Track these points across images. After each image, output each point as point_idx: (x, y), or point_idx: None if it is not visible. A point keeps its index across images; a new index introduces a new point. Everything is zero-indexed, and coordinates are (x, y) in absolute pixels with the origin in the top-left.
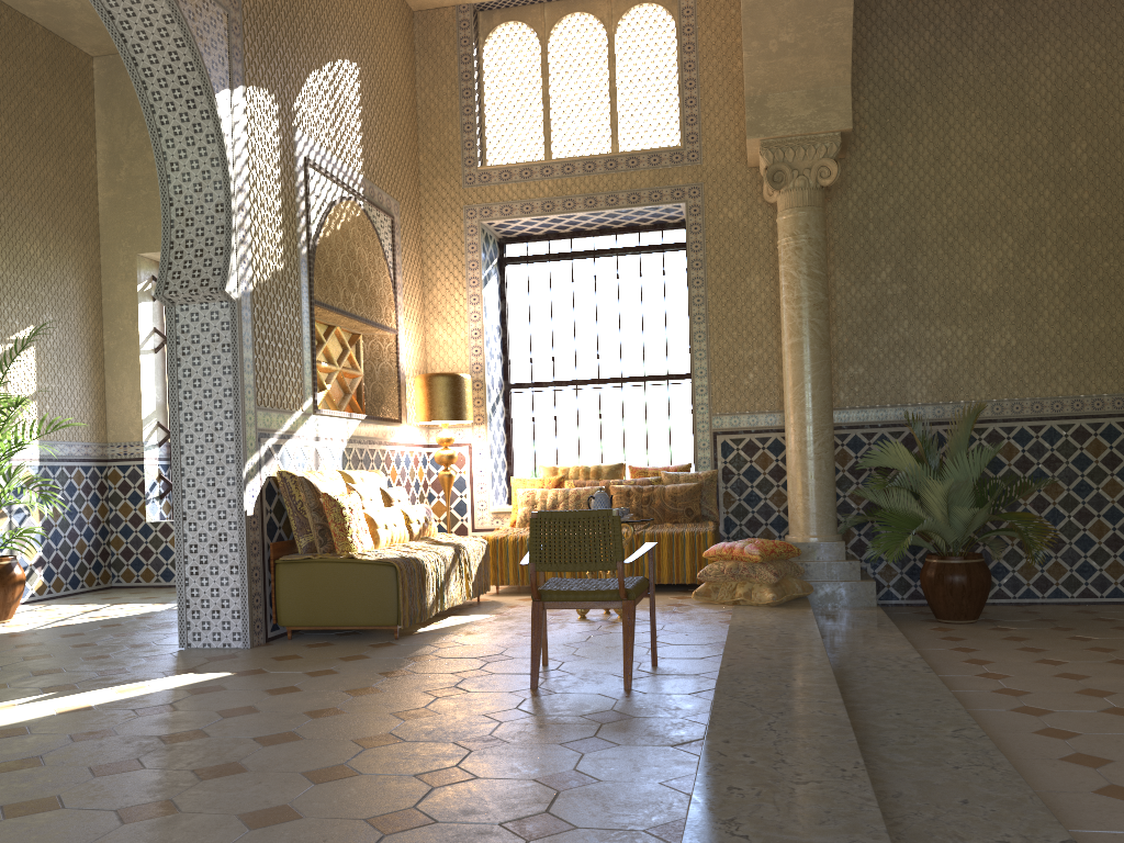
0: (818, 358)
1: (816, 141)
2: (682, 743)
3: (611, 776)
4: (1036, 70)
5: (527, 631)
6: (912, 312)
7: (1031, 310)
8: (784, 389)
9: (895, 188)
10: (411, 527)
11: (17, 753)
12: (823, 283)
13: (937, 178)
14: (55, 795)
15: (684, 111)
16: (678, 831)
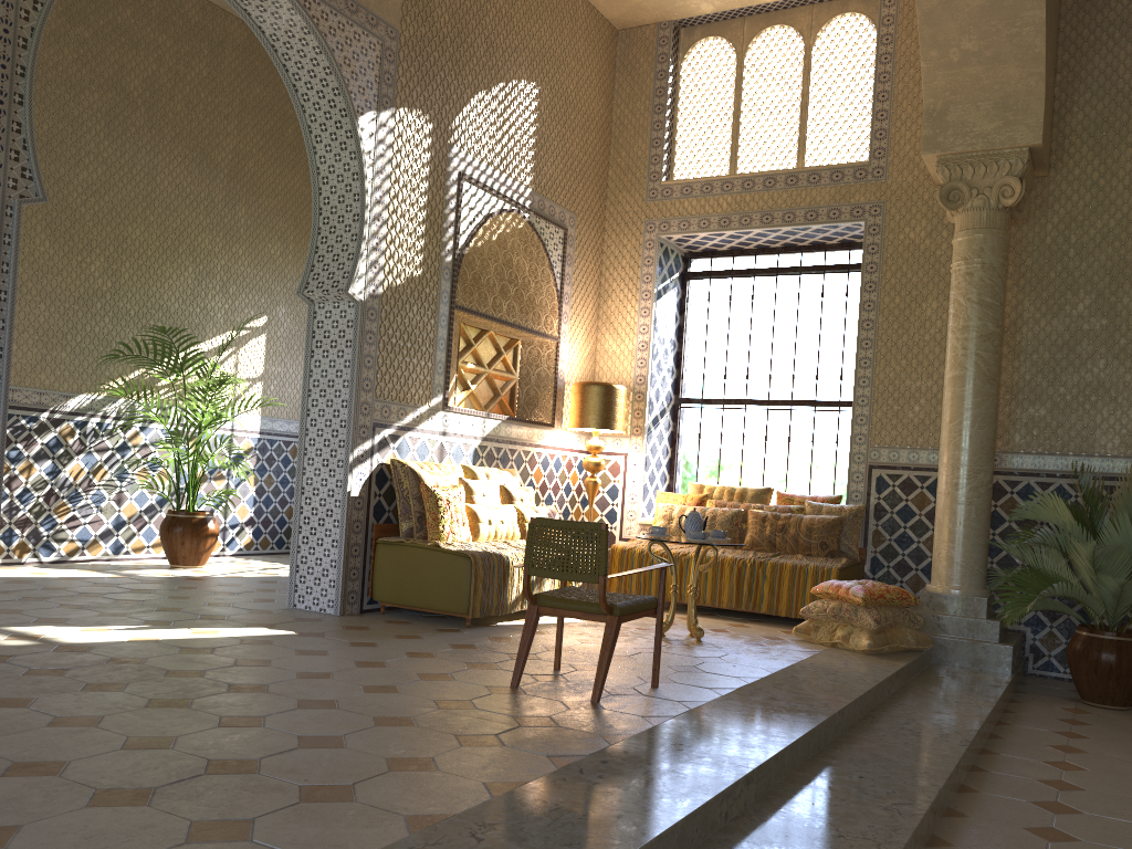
0: (979, 394)
1: (999, 157)
2: (561, 755)
3: (453, 769)
4: None
5: (591, 639)
6: (1111, 350)
7: None
8: (941, 425)
9: (1104, 210)
10: (525, 526)
11: (57, 664)
12: (995, 313)
13: None
14: (36, 697)
15: (873, 125)
16: (431, 822)
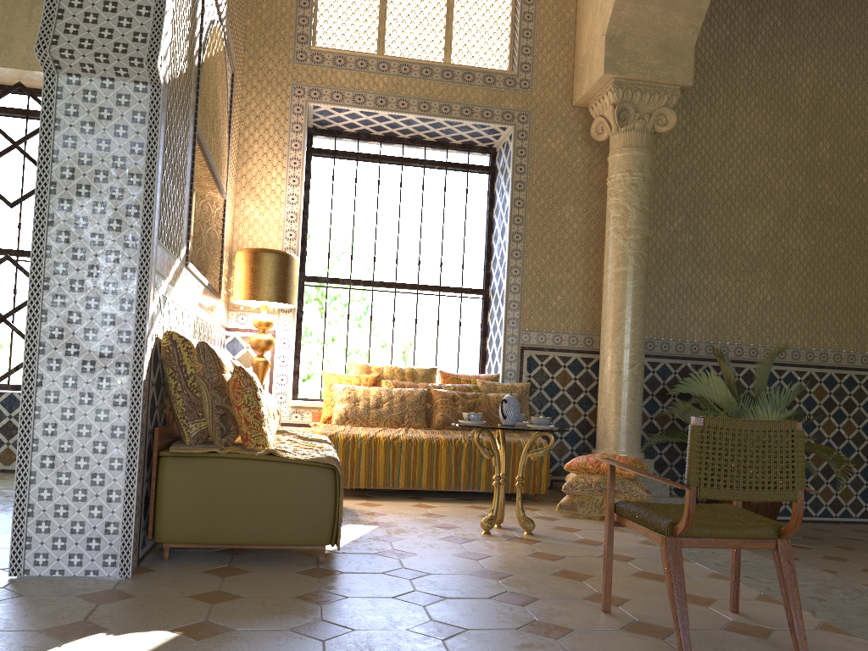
0: (642, 288)
1: (660, 89)
2: None
3: None
4: (800, 77)
5: (463, 552)
6: (696, 260)
7: (783, 273)
8: (605, 313)
9: (690, 150)
10: None
11: None
12: (649, 221)
13: (723, 149)
14: None
15: (520, 40)
16: None
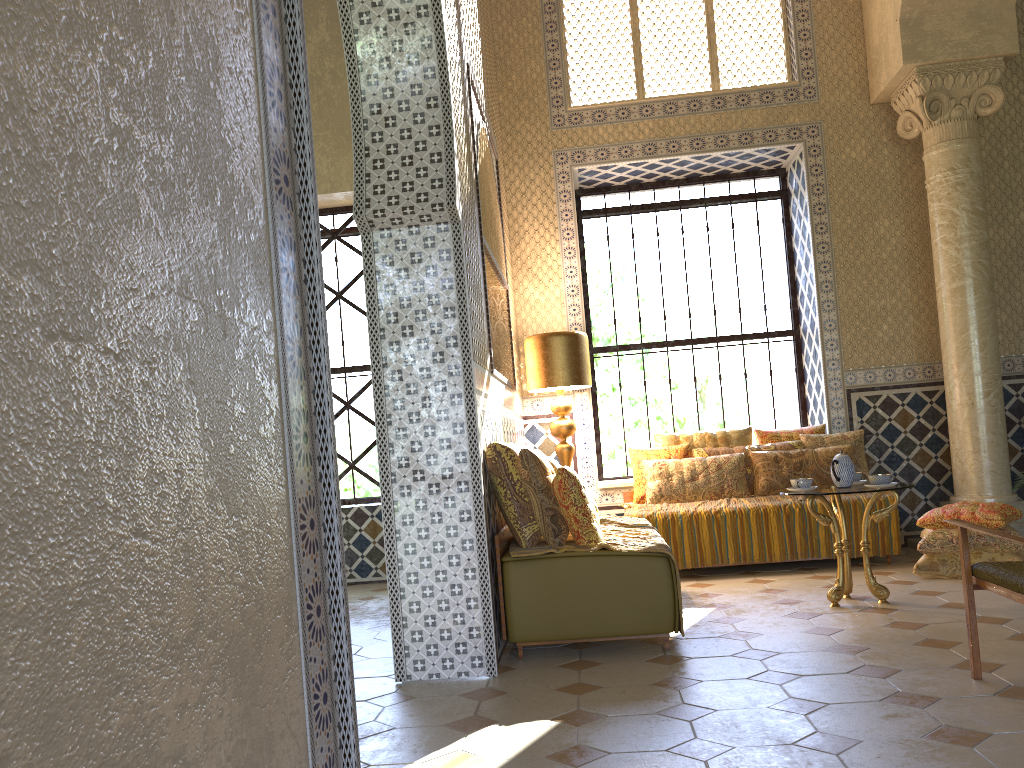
0: (987, 302)
1: (977, 66)
2: None
3: None
4: None
5: (812, 628)
6: None
7: None
8: (944, 337)
9: None
10: None
11: None
12: (986, 221)
13: None
14: None
15: (797, 45)
16: None
